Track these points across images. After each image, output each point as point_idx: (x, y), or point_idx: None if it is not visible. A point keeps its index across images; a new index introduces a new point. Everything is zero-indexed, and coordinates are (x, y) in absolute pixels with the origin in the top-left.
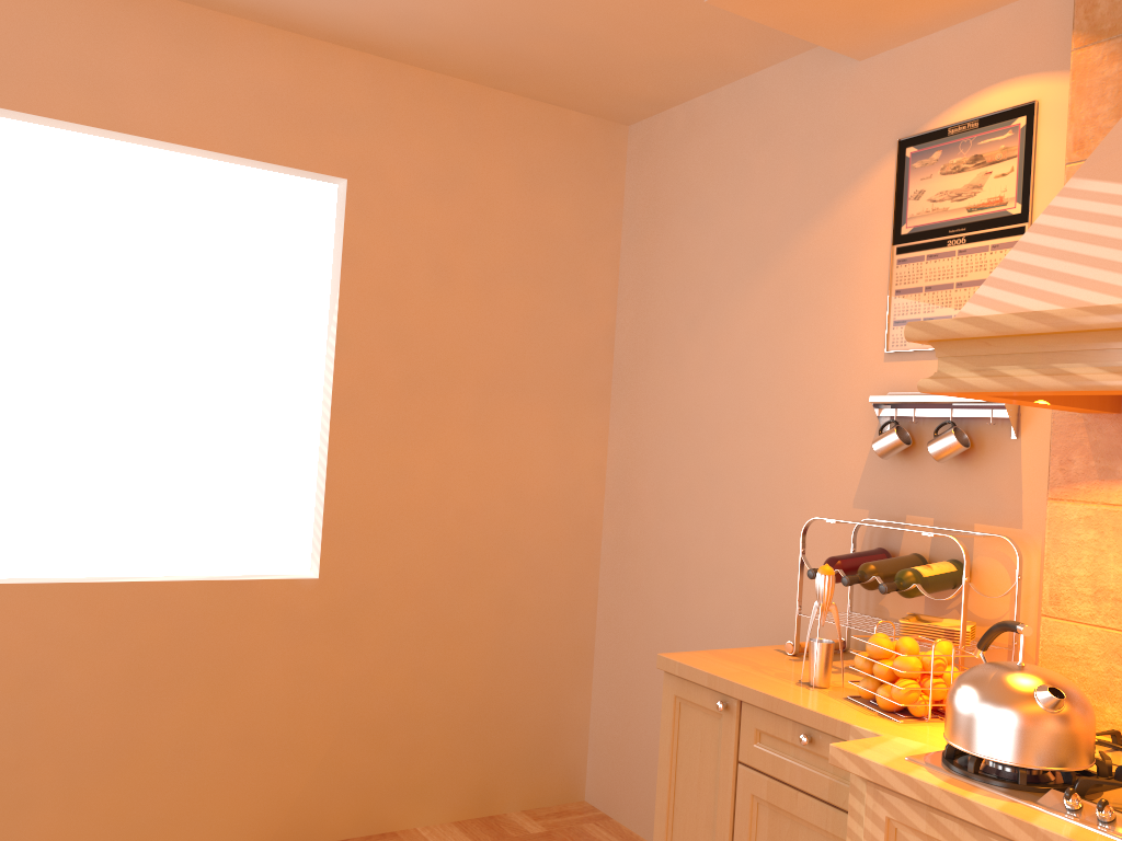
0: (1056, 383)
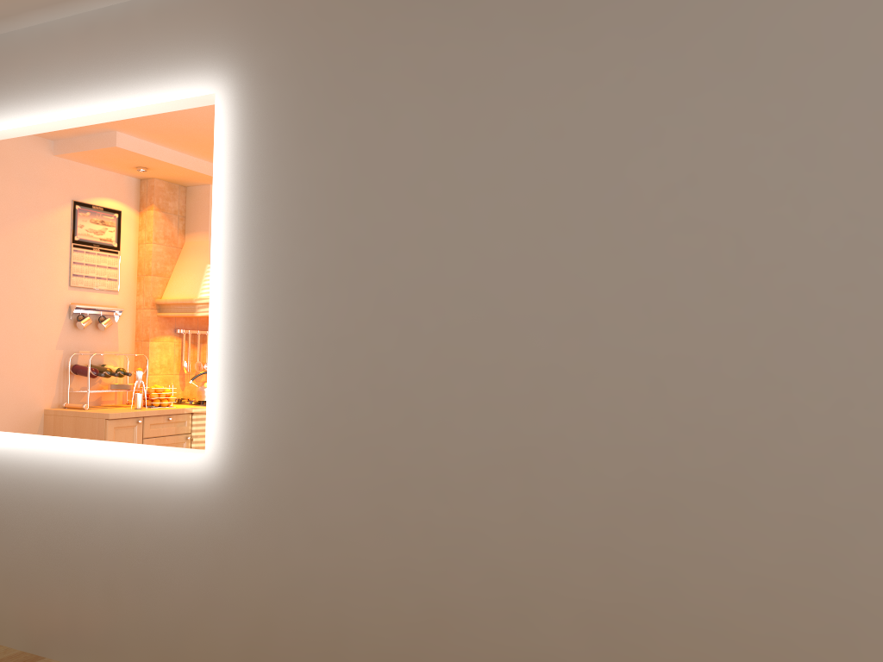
0: None
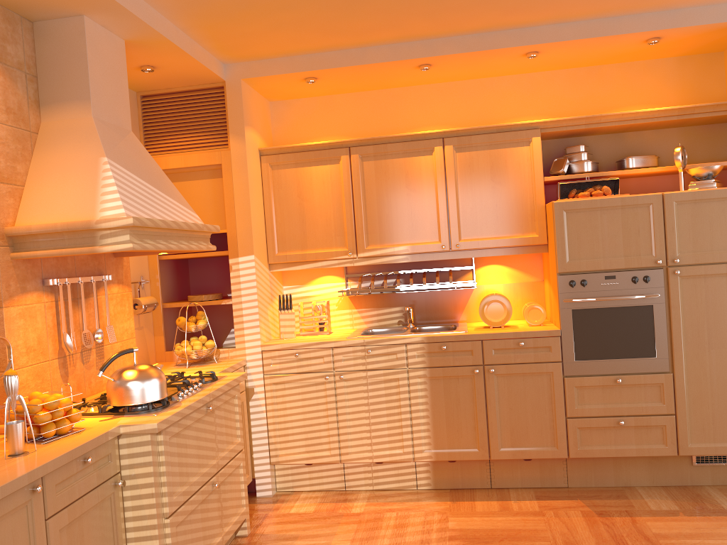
0: (164, 247)
